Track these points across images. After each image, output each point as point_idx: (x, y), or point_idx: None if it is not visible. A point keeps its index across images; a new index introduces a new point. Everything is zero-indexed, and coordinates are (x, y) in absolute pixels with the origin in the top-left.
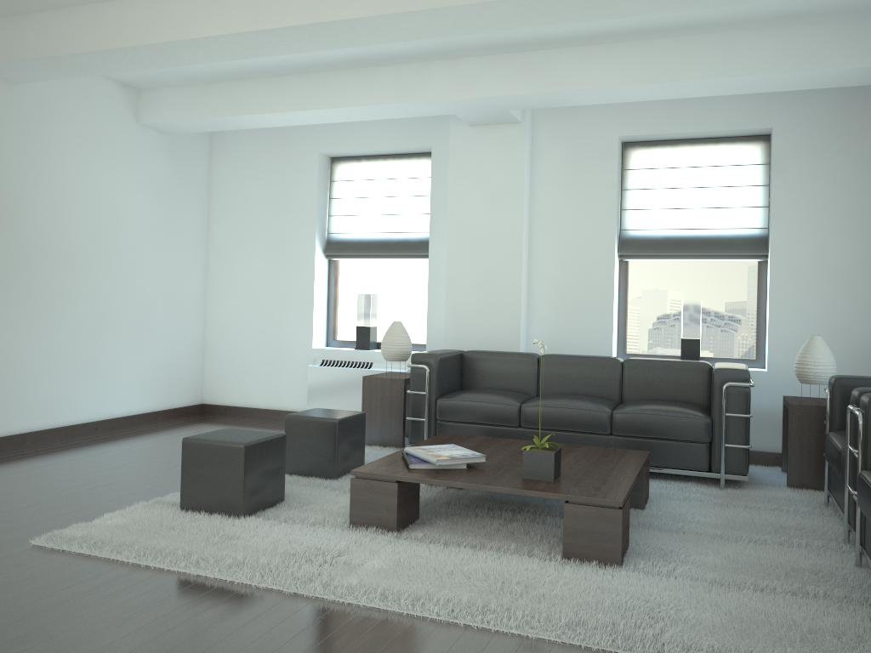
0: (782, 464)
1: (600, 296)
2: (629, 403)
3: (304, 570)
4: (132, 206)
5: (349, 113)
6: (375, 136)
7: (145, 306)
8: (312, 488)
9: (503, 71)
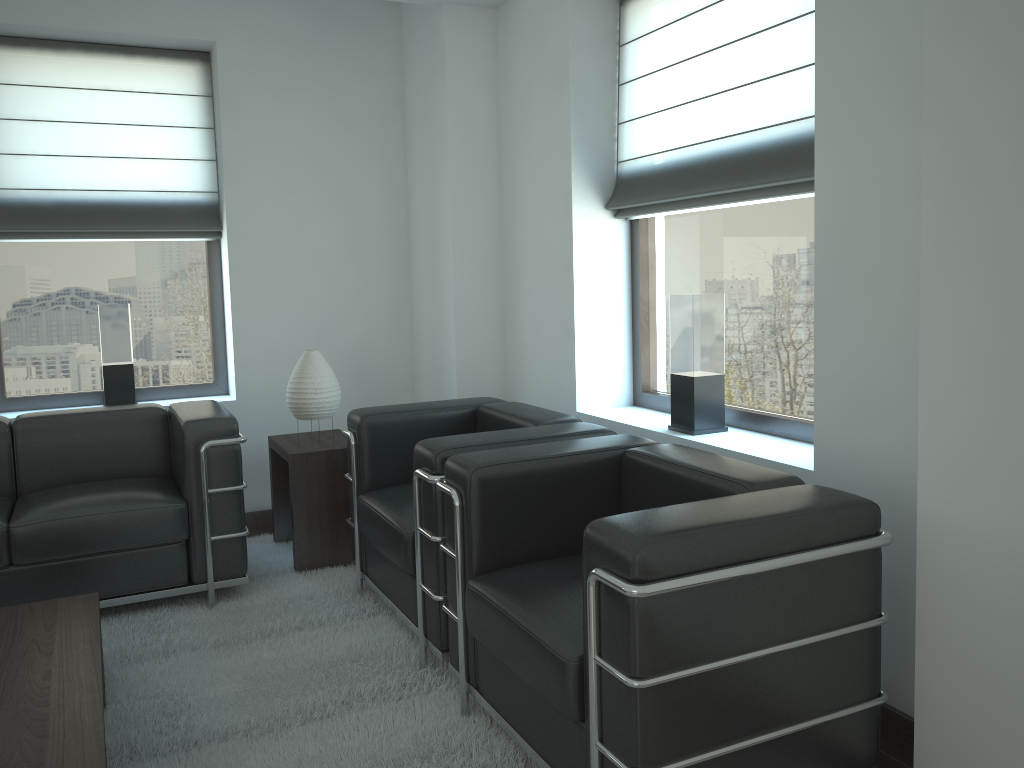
0: (275, 532)
1: None
2: (39, 500)
3: None
4: None
5: None
6: None
7: None
8: None
9: None
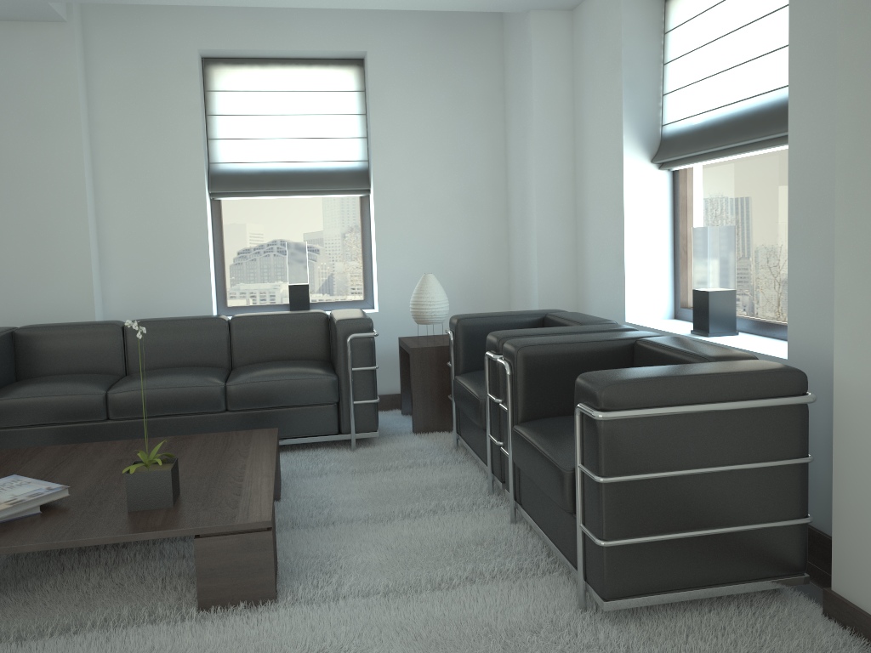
0: (402, 407)
1: (193, 243)
2: (244, 370)
3: None
4: None
5: None
6: None
7: None
8: None
9: None
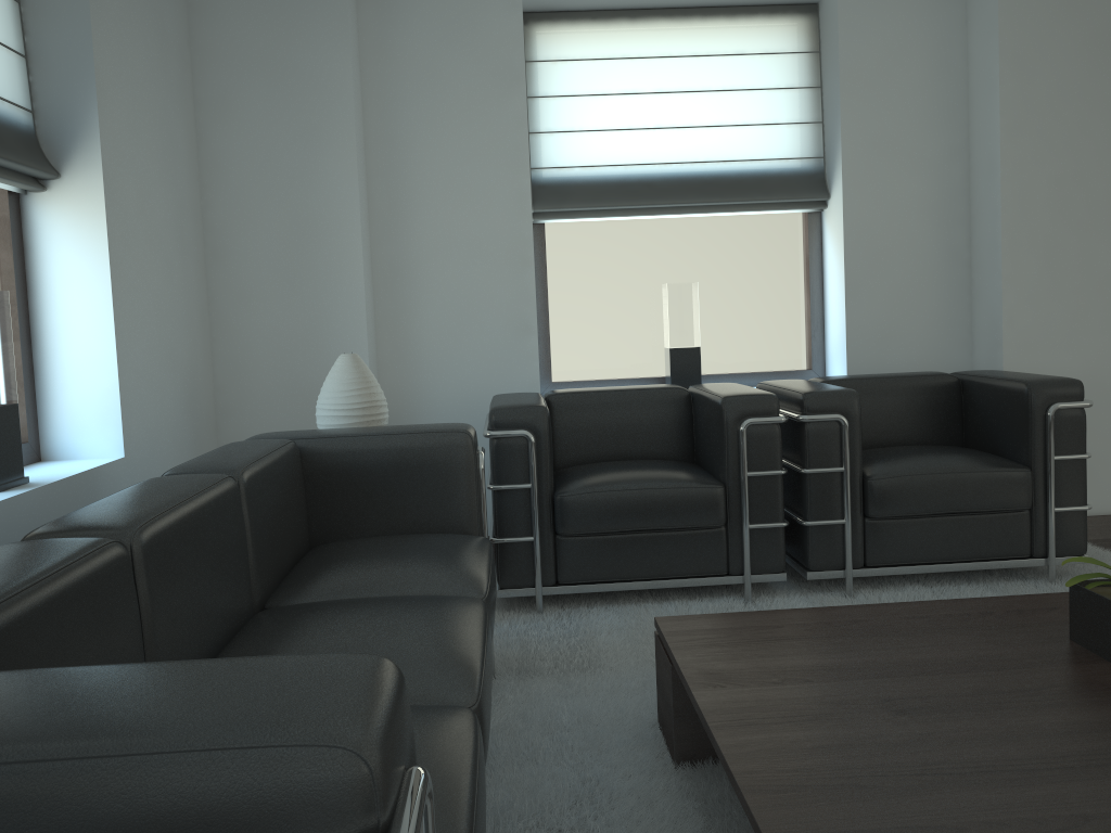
0: None
1: None
2: (402, 573)
3: None
4: None
5: None
6: None
7: None
8: None
9: None
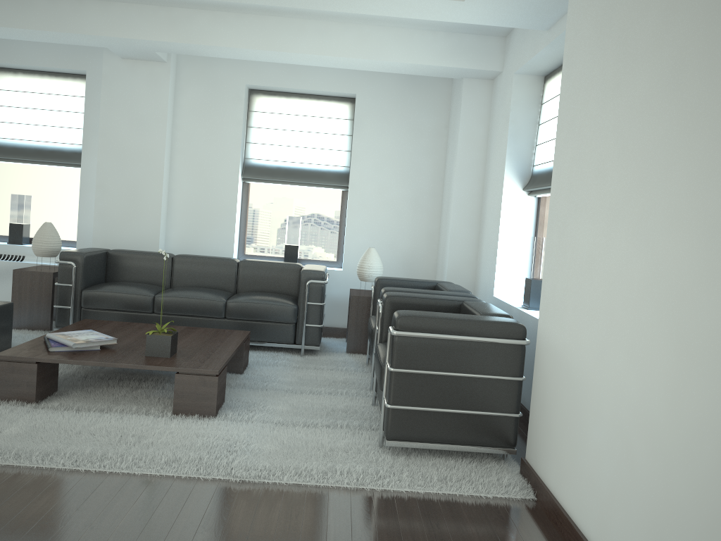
0: (346, 336)
1: (226, 209)
2: (241, 294)
3: None
4: None
5: (4, 32)
6: (32, 53)
7: None
8: None
9: (150, 20)
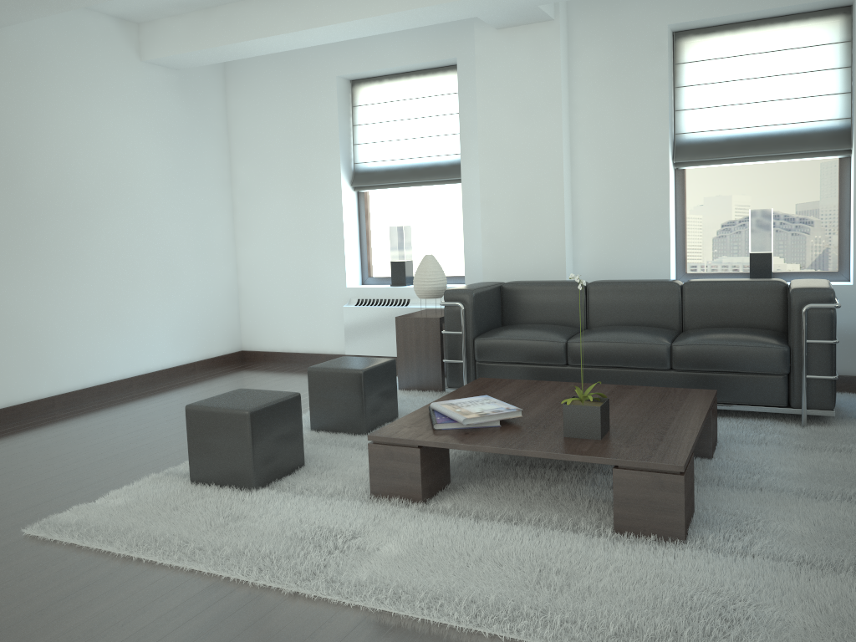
0: None
1: (654, 211)
2: (691, 332)
3: (308, 563)
4: (144, 151)
5: (359, 27)
6: (395, 52)
7: (170, 255)
8: (337, 448)
9: None
